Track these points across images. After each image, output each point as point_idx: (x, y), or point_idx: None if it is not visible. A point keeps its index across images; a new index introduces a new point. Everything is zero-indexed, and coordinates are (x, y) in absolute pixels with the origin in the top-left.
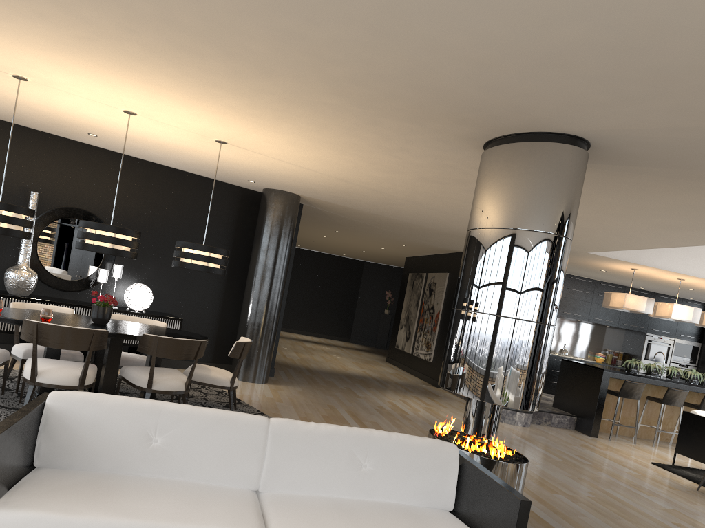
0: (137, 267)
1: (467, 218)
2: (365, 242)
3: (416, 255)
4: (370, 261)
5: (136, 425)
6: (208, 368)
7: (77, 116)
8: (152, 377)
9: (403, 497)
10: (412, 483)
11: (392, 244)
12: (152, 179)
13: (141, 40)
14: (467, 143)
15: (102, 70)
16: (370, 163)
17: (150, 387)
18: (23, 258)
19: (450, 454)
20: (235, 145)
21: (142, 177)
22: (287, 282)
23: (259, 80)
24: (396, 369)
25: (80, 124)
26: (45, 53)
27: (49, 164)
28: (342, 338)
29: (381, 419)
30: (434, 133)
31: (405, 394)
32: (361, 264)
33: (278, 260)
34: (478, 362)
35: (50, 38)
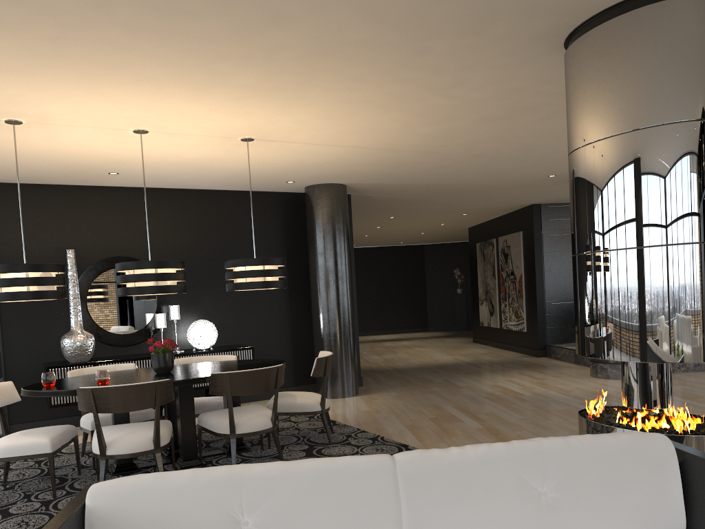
0: (194, 303)
1: (538, 159)
2: (422, 222)
3: (479, 222)
4: (430, 243)
5: (214, 509)
6: (292, 394)
7: (89, 154)
8: (233, 420)
9: (611, 527)
10: (620, 505)
11: (452, 216)
12: (187, 207)
13: (118, 18)
14: (543, 45)
15: (92, 80)
16: (420, 116)
17: (233, 432)
18: (74, 321)
19: (662, 450)
20: (263, 139)
21: (176, 207)
22: (353, 282)
23: (270, 32)
24: (488, 348)
25: (97, 164)
26: (24, 78)
27: (79, 217)
28: (419, 329)
29: (496, 408)
30: (498, 42)
31: (509, 373)
32: (420, 248)
33: (339, 260)
34: (631, 314)
35: (19, 52)
